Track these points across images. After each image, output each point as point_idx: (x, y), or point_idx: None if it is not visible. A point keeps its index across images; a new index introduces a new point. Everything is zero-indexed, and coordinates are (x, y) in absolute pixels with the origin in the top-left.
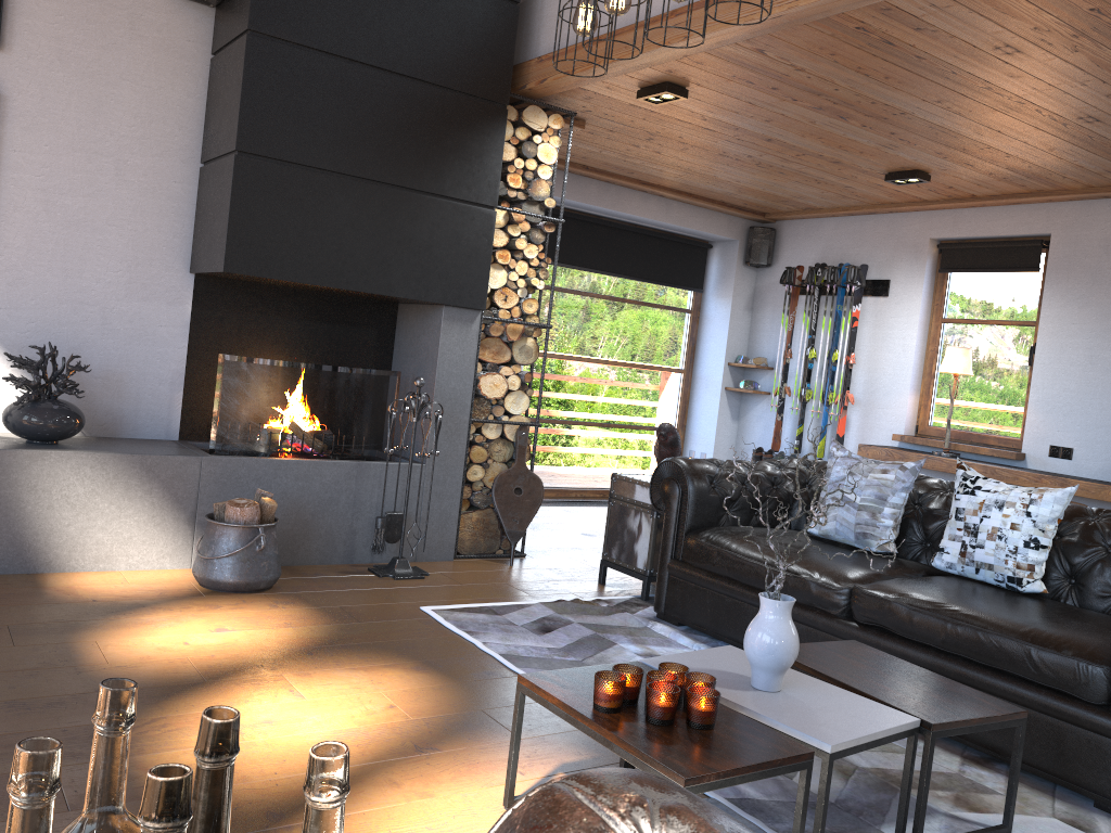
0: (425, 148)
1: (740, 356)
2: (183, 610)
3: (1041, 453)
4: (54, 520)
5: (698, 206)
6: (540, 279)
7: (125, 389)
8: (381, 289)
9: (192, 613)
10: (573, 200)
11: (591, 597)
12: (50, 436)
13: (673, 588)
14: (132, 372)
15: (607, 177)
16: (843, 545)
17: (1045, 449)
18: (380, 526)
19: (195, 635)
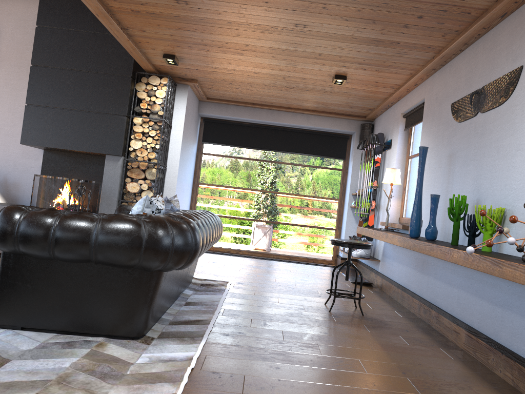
0: (95, 96)
1: (357, 190)
2: None
3: None
4: None
5: (327, 116)
6: (158, 144)
7: (20, 188)
8: (77, 148)
9: None
10: (253, 119)
11: None
12: None
13: None
14: (22, 182)
15: (264, 107)
16: None
17: None
18: None
19: None
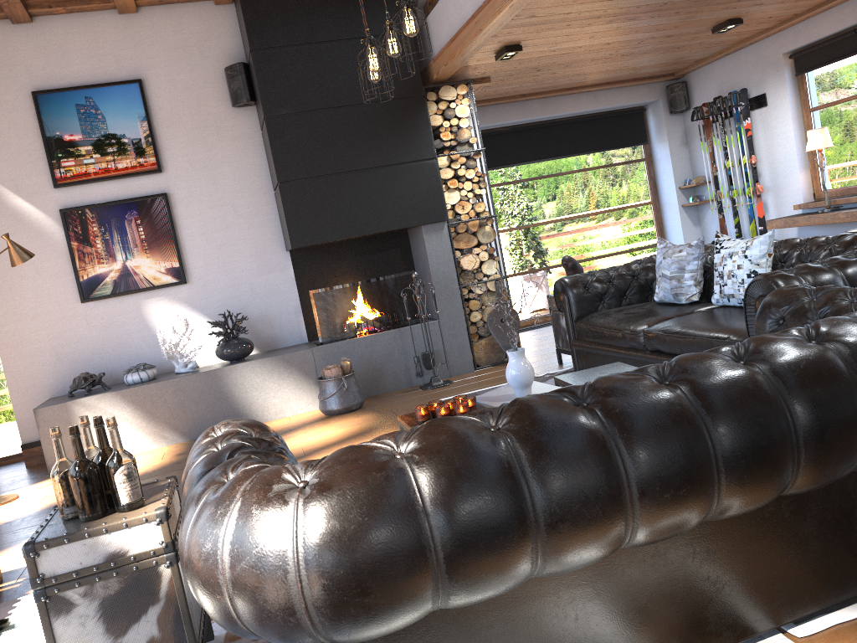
0: (381, 140)
1: (686, 180)
2: (310, 427)
3: None
4: (250, 397)
5: (619, 87)
6: (482, 188)
7: (273, 323)
8: (380, 228)
9: (314, 428)
10: (524, 118)
11: (546, 373)
12: (238, 357)
13: (578, 356)
14: (274, 312)
15: (540, 95)
16: (676, 303)
17: None
18: (416, 362)
19: (310, 437)
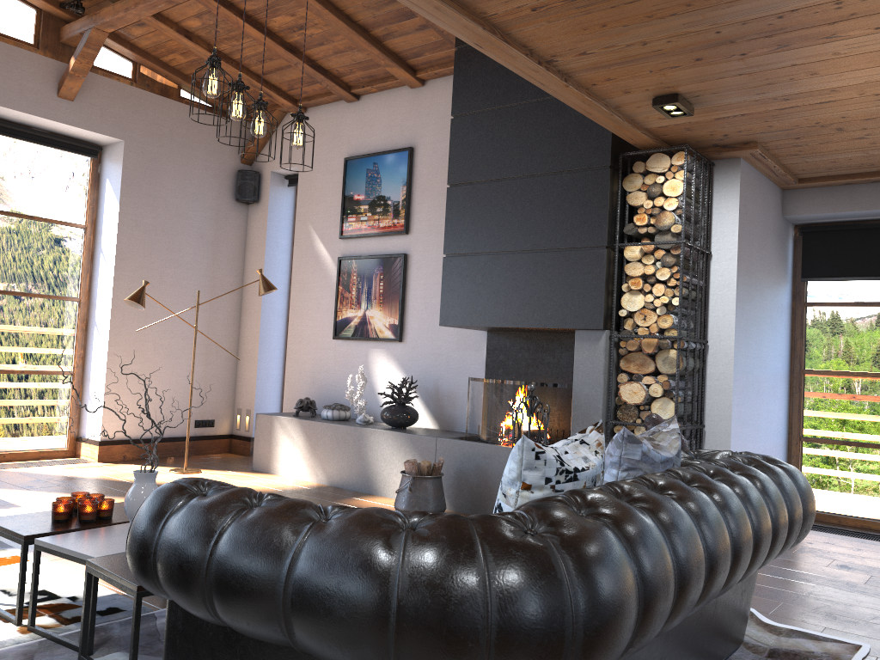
0: (548, 218)
1: None
2: None
3: None
4: (378, 466)
5: None
6: (677, 296)
7: (456, 402)
8: (524, 323)
9: None
10: None
11: None
12: (390, 423)
13: None
14: (460, 392)
15: None
16: None
17: None
18: None
19: None
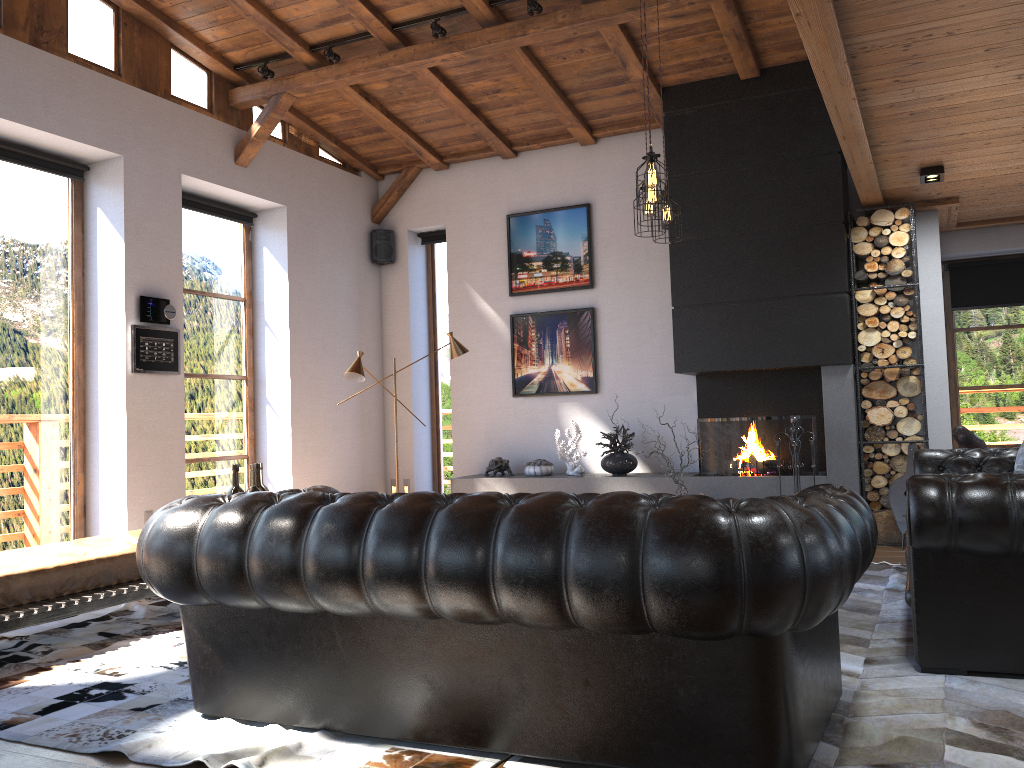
0: (785, 269)
1: None
2: None
3: None
4: None
5: None
6: (912, 330)
7: (668, 445)
8: (769, 364)
9: None
10: None
11: None
12: (615, 471)
13: None
14: (671, 435)
15: None
16: None
17: None
18: None
19: None
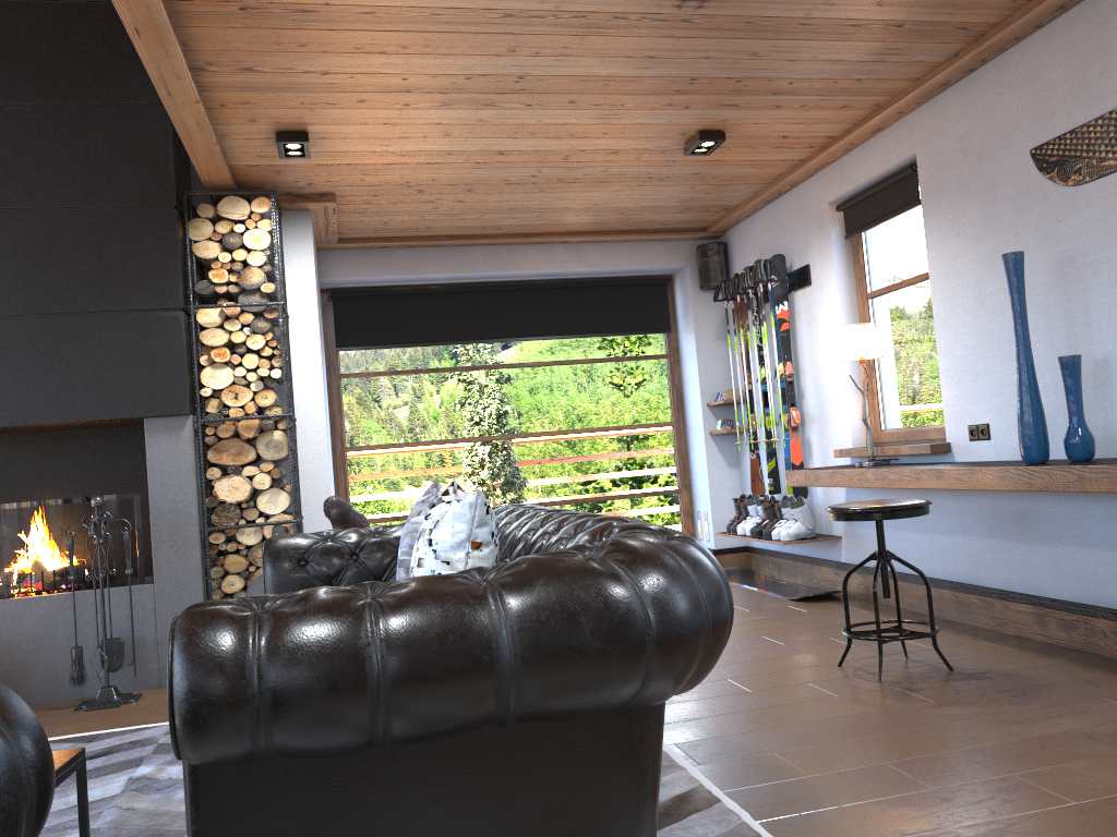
0: (85, 269)
1: (717, 393)
2: None
3: (963, 439)
4: None
5: (620, 241)
6: (277, 367)
7: None
8: (60, 416)
9: None
10: (455, 273)
11: None
12: None
13: None
14: None
15: (480, 240)
16: None
17: (965, 432)
18: (73, 656)
19: None
